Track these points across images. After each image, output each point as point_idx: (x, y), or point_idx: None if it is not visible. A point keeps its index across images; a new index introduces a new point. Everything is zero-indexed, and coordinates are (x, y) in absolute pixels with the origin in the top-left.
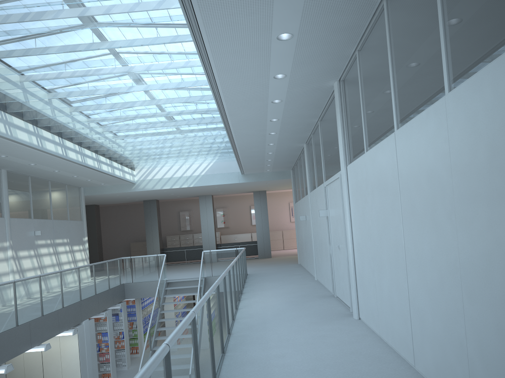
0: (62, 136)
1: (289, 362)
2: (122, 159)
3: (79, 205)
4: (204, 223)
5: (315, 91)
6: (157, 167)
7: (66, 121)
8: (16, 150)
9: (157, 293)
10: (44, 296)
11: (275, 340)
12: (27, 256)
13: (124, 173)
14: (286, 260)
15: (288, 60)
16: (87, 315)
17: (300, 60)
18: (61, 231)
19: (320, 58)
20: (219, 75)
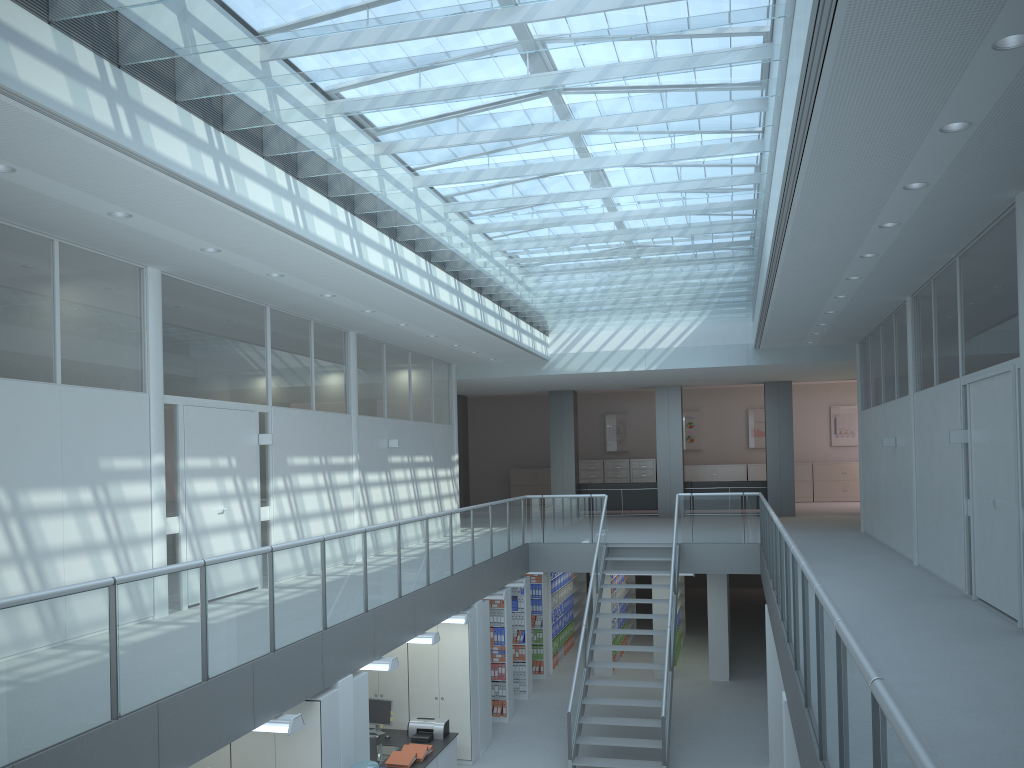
0: (459, 276)
1: (930, 694)
2: (535, 316)
3: (448, 397)
4: (663, 439)
5: (973, 207)
6: (591, 331)
7: (478, 254)
8: (395, 302)
9: (595, 565)
10: (430, 552)
11: (886, 660)
12: (377, 482)
13: (534, 340)
14: (830, 522)
15: (944, 161)
16: (480, 592)
17: (966, 160)
18: (423, 442)
19: (1007, 156)
20: (805, 187)
